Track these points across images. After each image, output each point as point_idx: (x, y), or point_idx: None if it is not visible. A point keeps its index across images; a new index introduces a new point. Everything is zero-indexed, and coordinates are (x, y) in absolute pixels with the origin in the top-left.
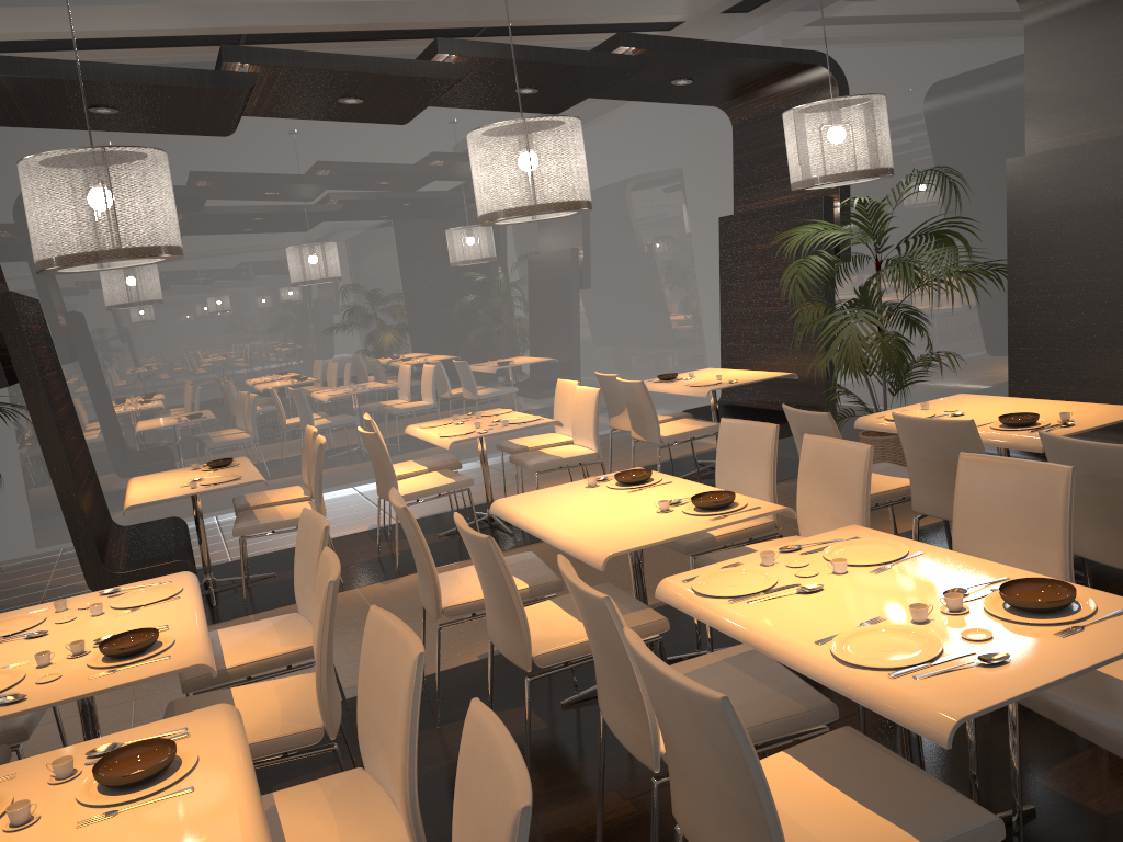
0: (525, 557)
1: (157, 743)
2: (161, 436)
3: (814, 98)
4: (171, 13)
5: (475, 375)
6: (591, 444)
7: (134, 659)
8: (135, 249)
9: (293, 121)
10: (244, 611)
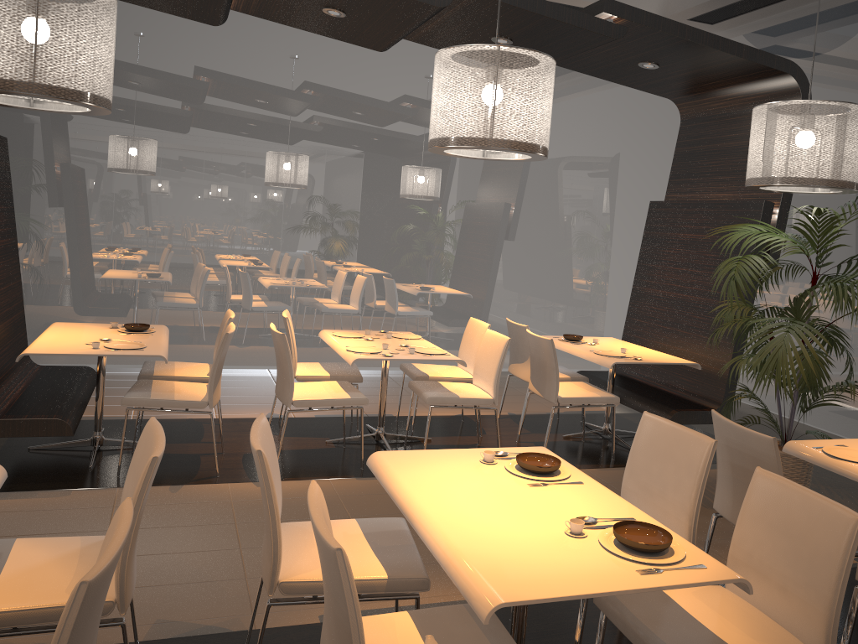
0: (394, 526)
1: None
2: (109, 288)
3: None
4: None
5: (397, 294)
6: (489, 389)
7: None
8: (49, 87)
9: (287, 35)
10: (113, 481)
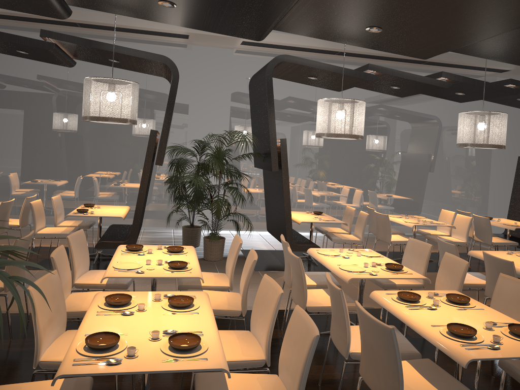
0: (479, 274)
1: (457, 295)
2: None
3: None
4: (319, 41)
5: (391, 199)
6: (463, 238)
7: (400, 271)
8: (355, 135)
9: None
10: None
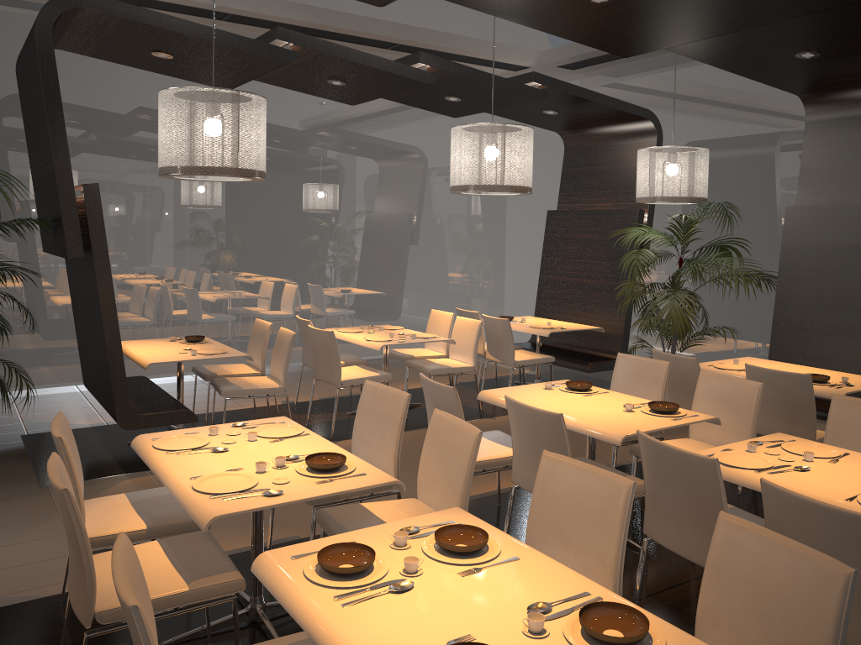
0: (500, 433)
1: (459, 528)
2: None
3: (636, 140)
4: None
5: (346, 297)
6: (468, 360)
7: (338, 473)
8: (247, 170)
9: (246, 84)
10: None
